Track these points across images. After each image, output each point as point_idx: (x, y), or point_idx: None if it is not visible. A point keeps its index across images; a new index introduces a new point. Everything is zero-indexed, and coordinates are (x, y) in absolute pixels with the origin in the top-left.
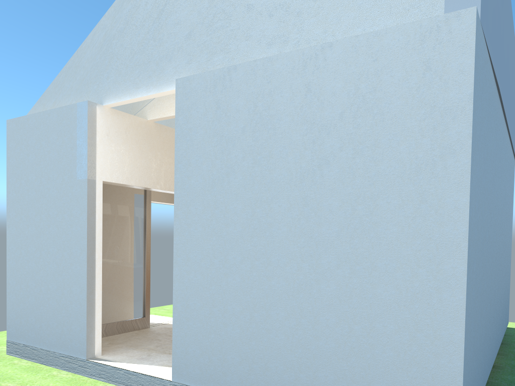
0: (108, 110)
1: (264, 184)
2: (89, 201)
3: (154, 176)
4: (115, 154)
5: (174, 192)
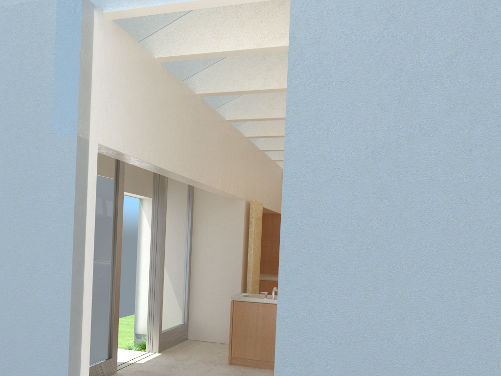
0: (109, 24)
1: (497, 161)
2: (79, 177)
3: (158, 147)
4: (115, 100)
5: (284, 168)
